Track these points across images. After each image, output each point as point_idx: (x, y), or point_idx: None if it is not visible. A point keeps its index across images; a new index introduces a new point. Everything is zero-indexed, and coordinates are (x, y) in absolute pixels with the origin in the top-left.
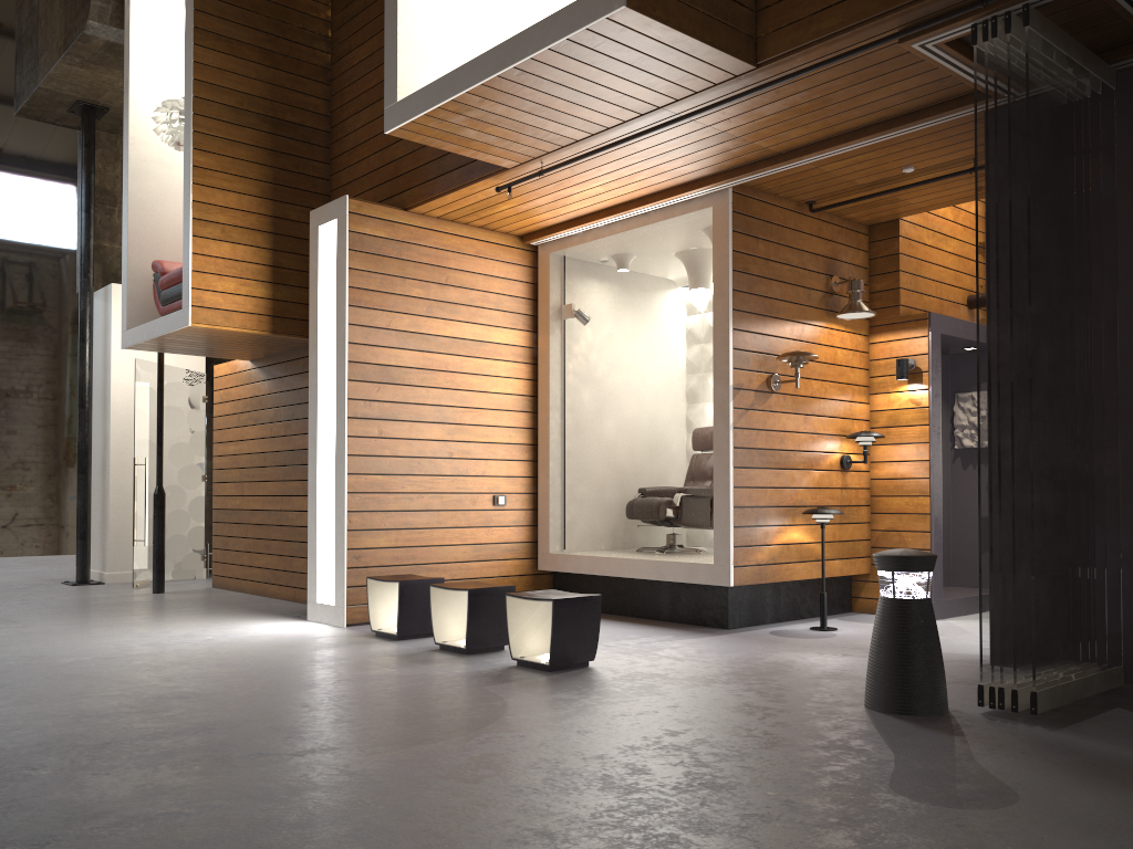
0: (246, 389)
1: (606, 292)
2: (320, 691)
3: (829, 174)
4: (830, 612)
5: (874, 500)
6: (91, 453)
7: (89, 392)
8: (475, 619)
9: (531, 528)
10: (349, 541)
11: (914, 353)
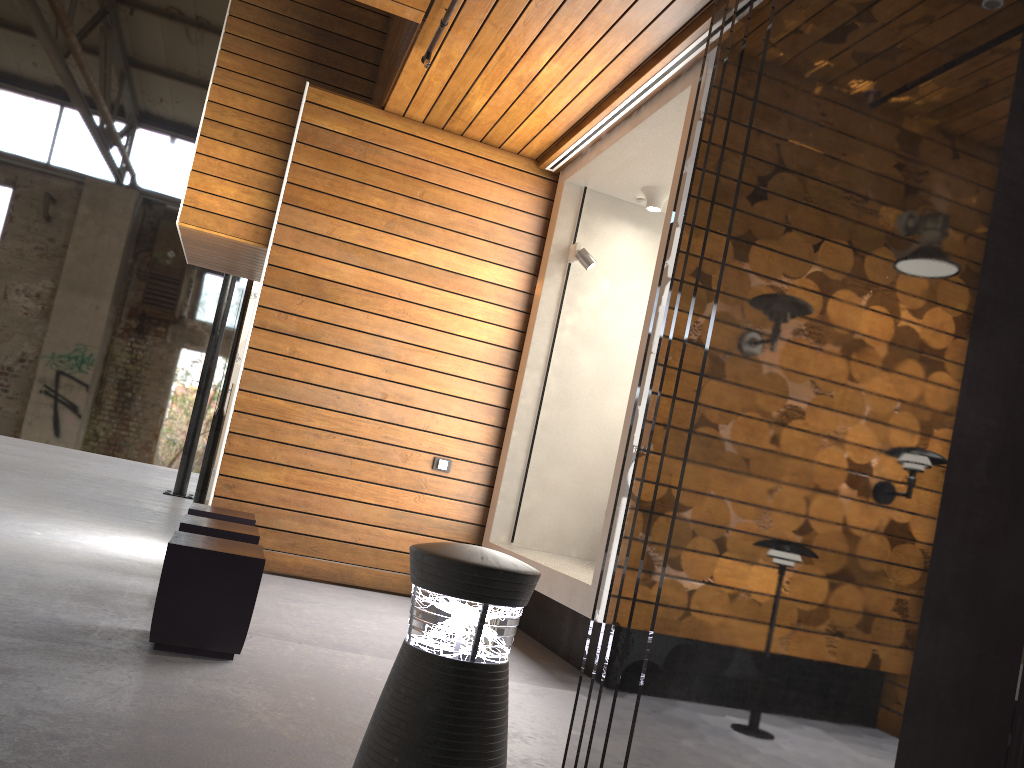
0: None
1: (643, 241)
2: None
3: None
4: None
5: None
6: (211, 377)
7: (221, 321)
8: None
9: (482, 509)
10: (223, 465)
11: None
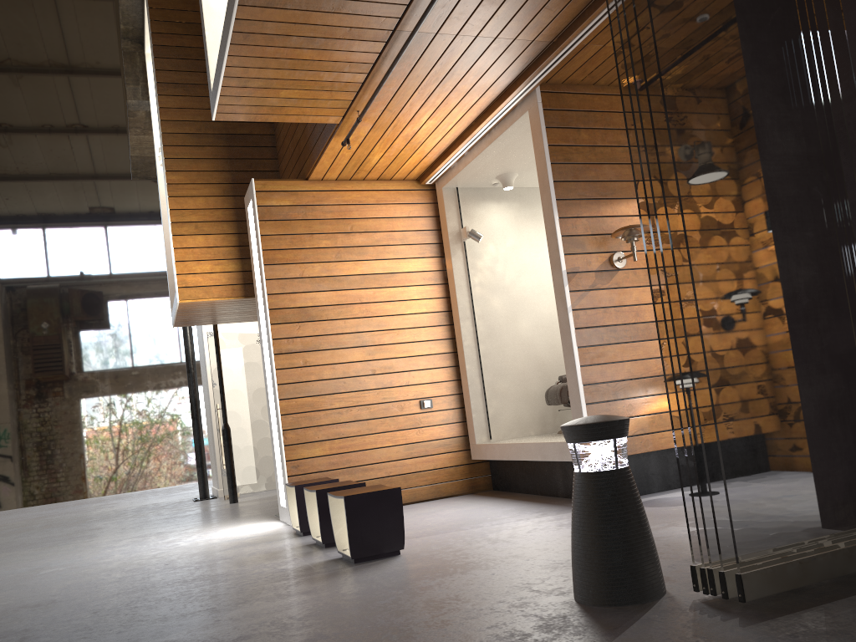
0: None
1: (505, 210)
2: (139, 595)
3: None
4: None
5: None
6: (199, 404)
7: (192, 361)
8: (326, 516)
9: (461, 424)
10: (286, 454)
11: None
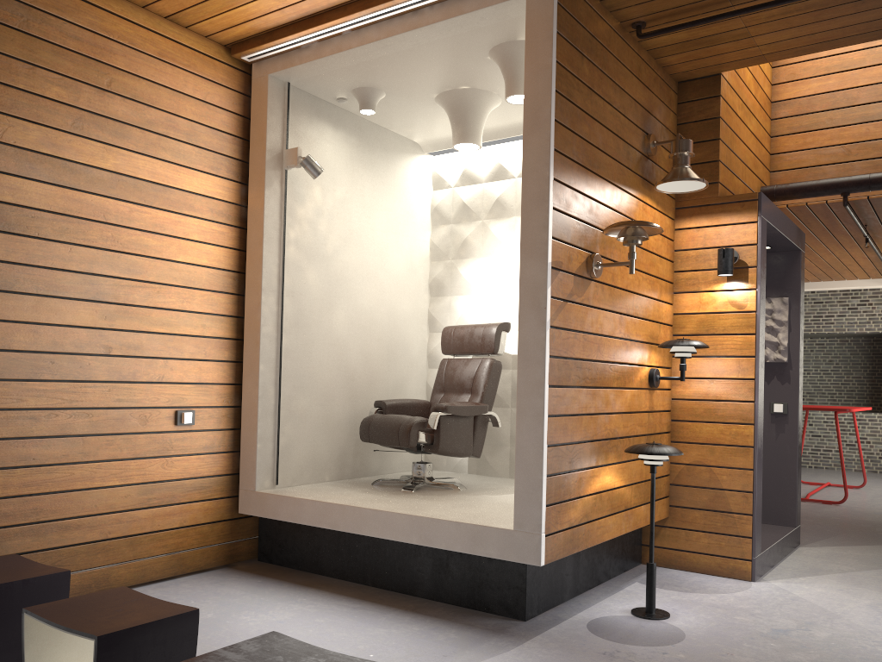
0: None
1: (342, 143)
2: None
3: None
4: (623, 569)
5: (676, 425)
6: None
7: None
8: None
9: (231, 456)
10: None
11: (737, 243)
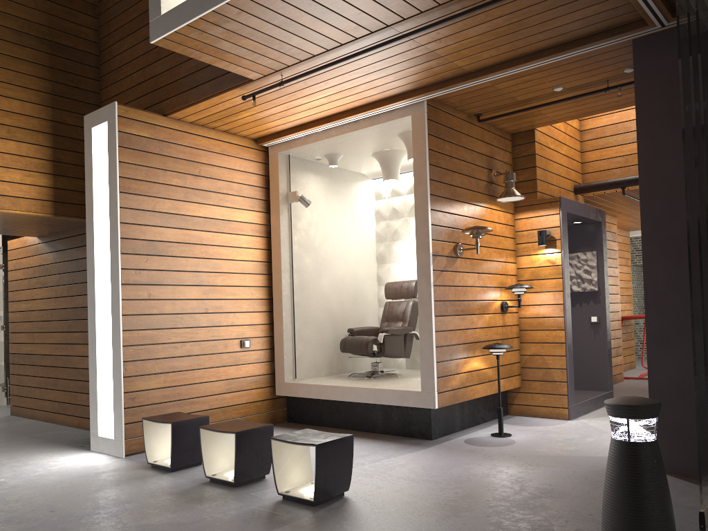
0: (34, 259)
1: (320, 182)
2: None
3: (499, 91)
4: (495, 417)
5: (522, 333)
6: None
7: None
8: (241, 457)
9: (270, 363)
10: (125, 386)
11: (549, 226)
